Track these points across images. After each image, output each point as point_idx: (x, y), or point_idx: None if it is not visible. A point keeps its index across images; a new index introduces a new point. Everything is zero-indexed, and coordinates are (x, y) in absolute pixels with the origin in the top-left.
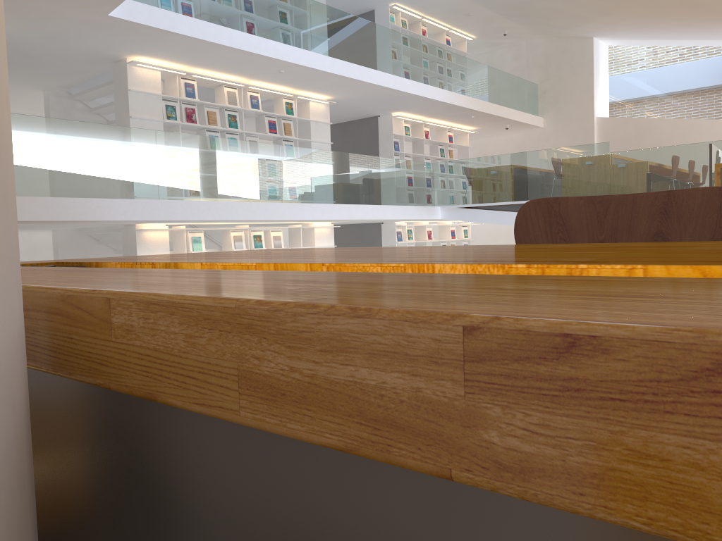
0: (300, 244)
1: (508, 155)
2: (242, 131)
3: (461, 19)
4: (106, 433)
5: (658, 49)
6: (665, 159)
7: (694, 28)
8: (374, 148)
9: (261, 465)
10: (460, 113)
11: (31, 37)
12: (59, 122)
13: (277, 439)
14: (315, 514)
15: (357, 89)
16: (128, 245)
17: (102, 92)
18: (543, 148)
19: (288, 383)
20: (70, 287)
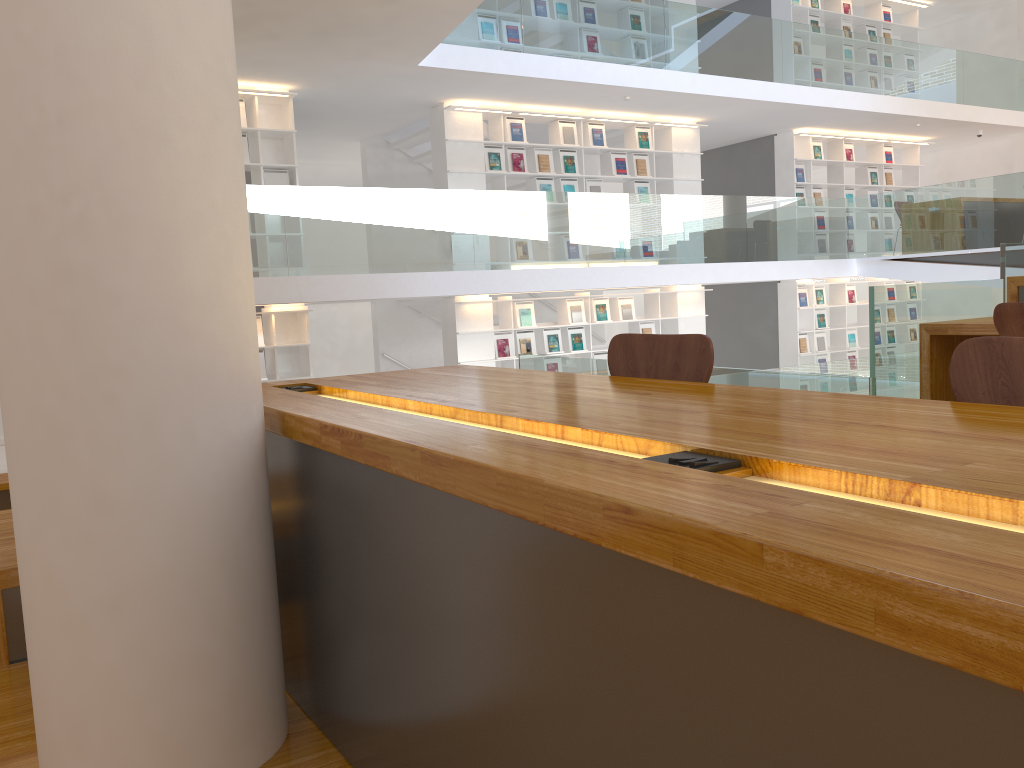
0: (658, 314)
1: (955, 184)
2: (580, 175)
3: None
4: (288, 450)
5: None
6: None
7: None
8: (768, 179)
9: (309, 453)
10: (897, 121)
11: (342, 94)
12: (369, 192)
13: (310, 446)
14: (315, 462)
15: (733, 107)
16: (447, 320)
17: (421, 139)
18: None
19: (306, 433)
20: (278, 409)
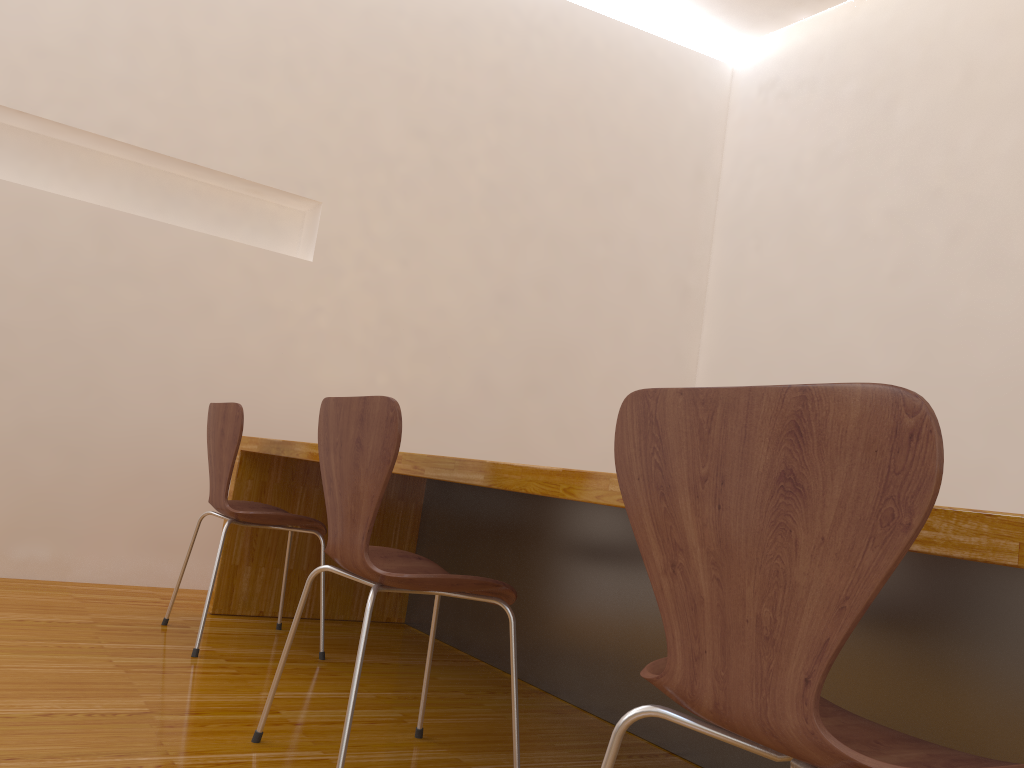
0: None
1: None
2: None
3: None
4: None
5: None
6: None
7: None
8: None
9: None
10: None
11: None
12: None
13: None
14: None
15: None
16: None
17: None
18: None
19: None
20: None
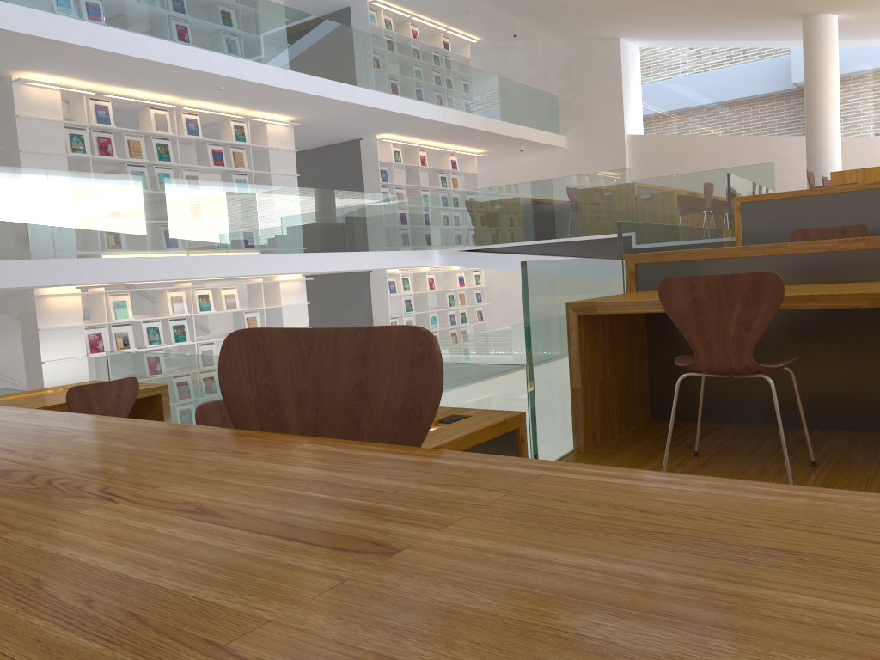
0: (262, 303)
1: (515, 185)
2: (176, 164)
3: (459, 17)
4: None
5: (696, 52)
6: (695, 188)
7: (732, 27)
8: (356, 179)
9: None
10: (461, 133)
11: None
12: None
13: None
14: None
15: (324, 107)
16: (27, 316)
17: None
18: (568, 174)
19: None
20: None
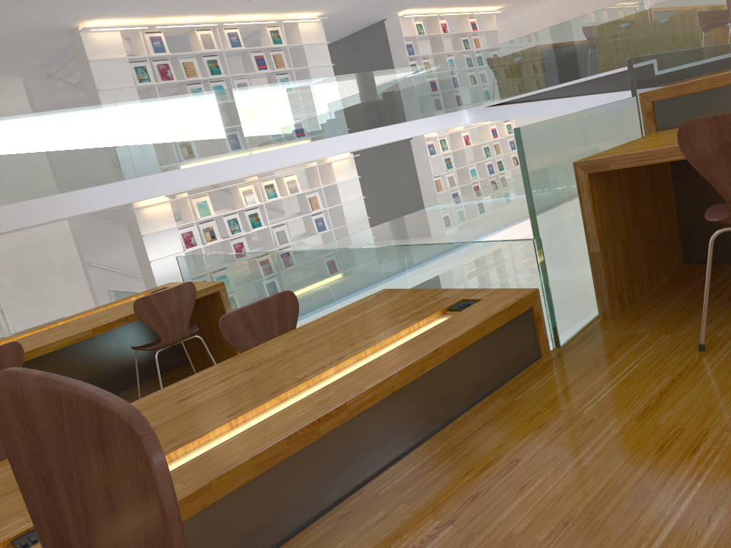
0: (319, 183)
1: (531, 35)
2: (226, 76)
3: None
4: None
5: None
6: (716, 1)
7: None
8: (386, 57)
9: None
10: None
11: None
12: (4, 121)
13: None
14: None
15: None
16: (132, 226)
17: (76, 66)
18: (584, 13)
19: None
20: None
